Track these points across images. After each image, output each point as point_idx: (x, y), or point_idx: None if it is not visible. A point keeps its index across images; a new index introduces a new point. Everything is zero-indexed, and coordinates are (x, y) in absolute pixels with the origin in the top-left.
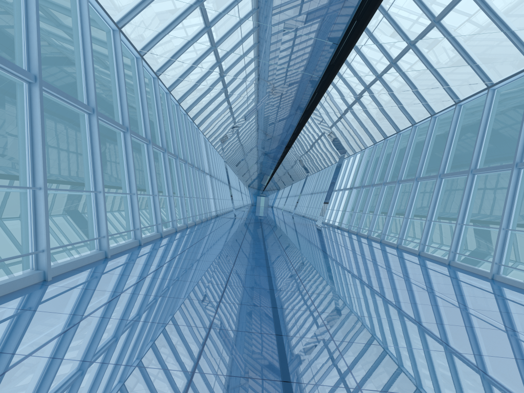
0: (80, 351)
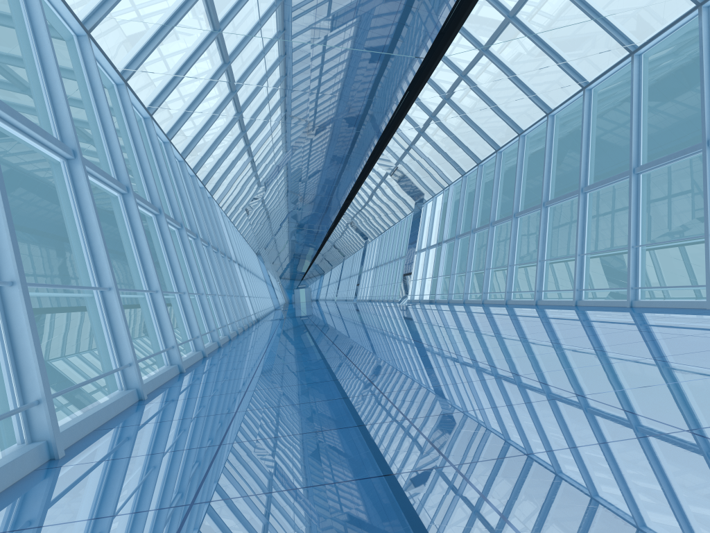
0: None
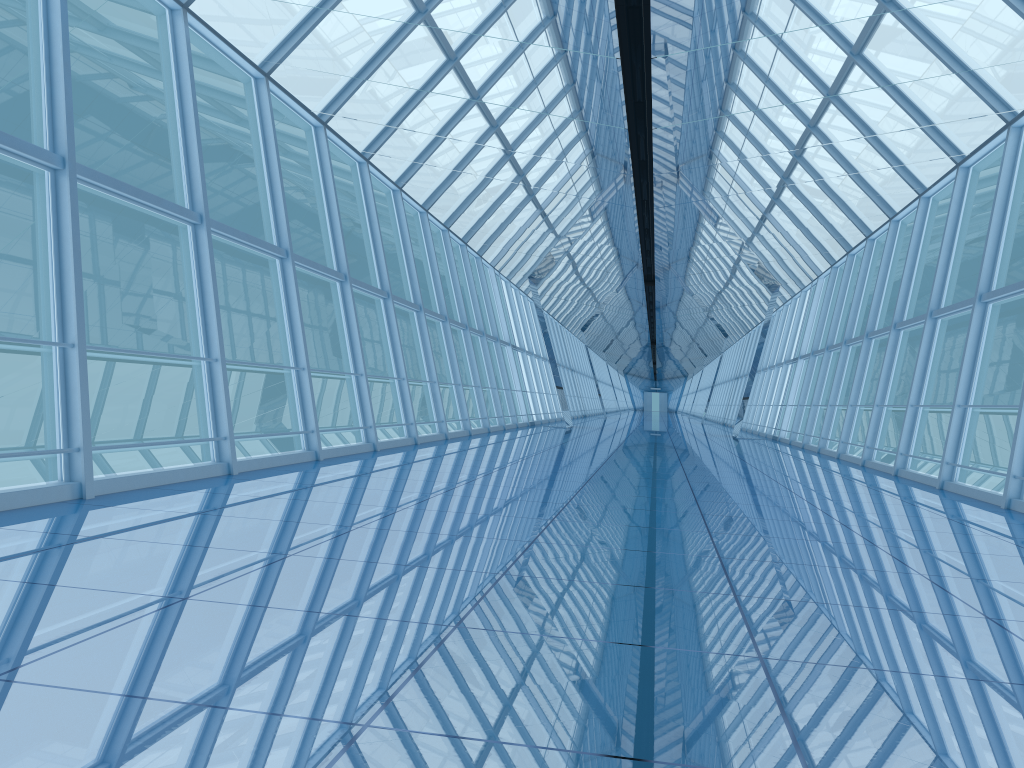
0: (30, 572)
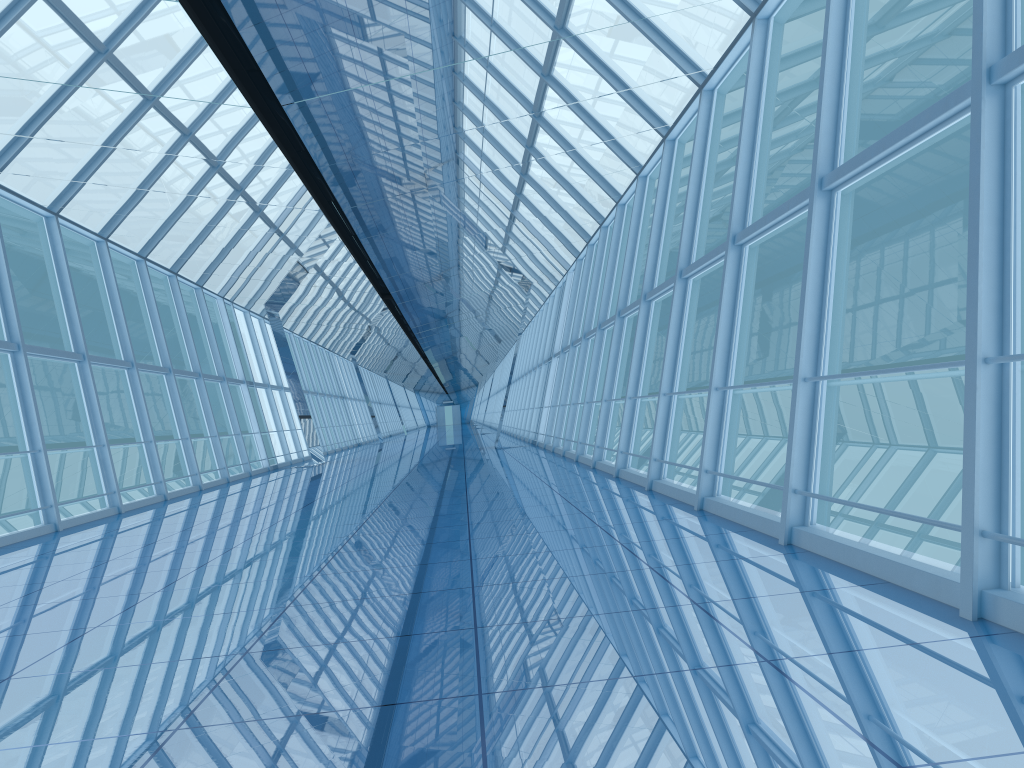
0: None
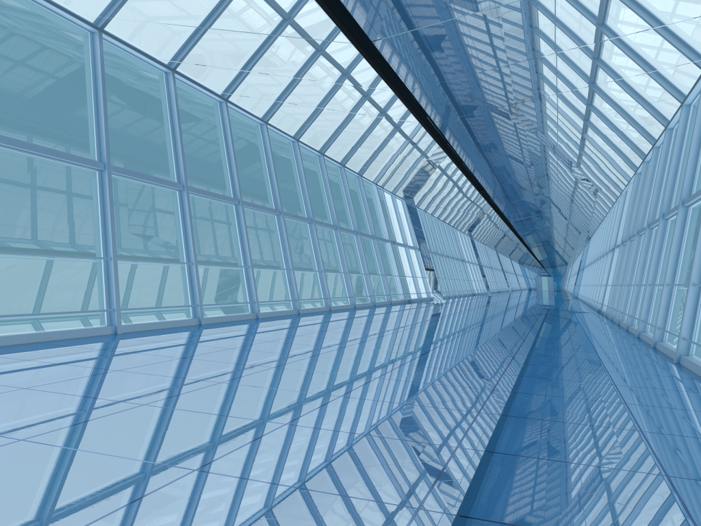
0: None
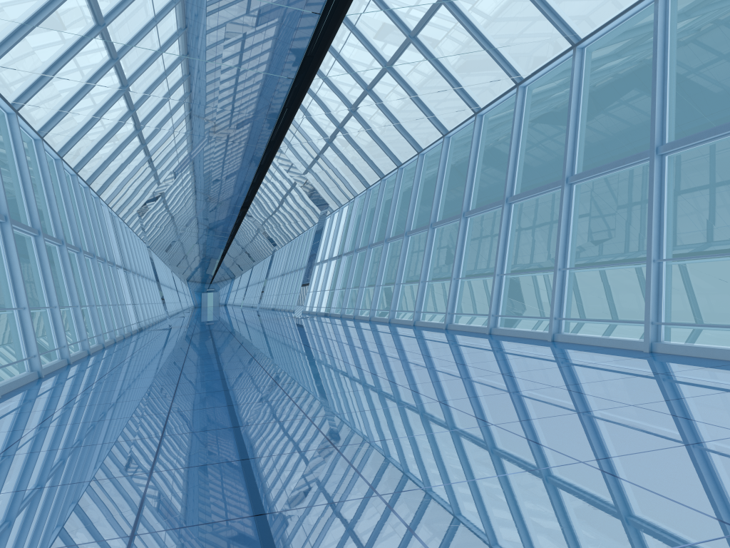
0: None
